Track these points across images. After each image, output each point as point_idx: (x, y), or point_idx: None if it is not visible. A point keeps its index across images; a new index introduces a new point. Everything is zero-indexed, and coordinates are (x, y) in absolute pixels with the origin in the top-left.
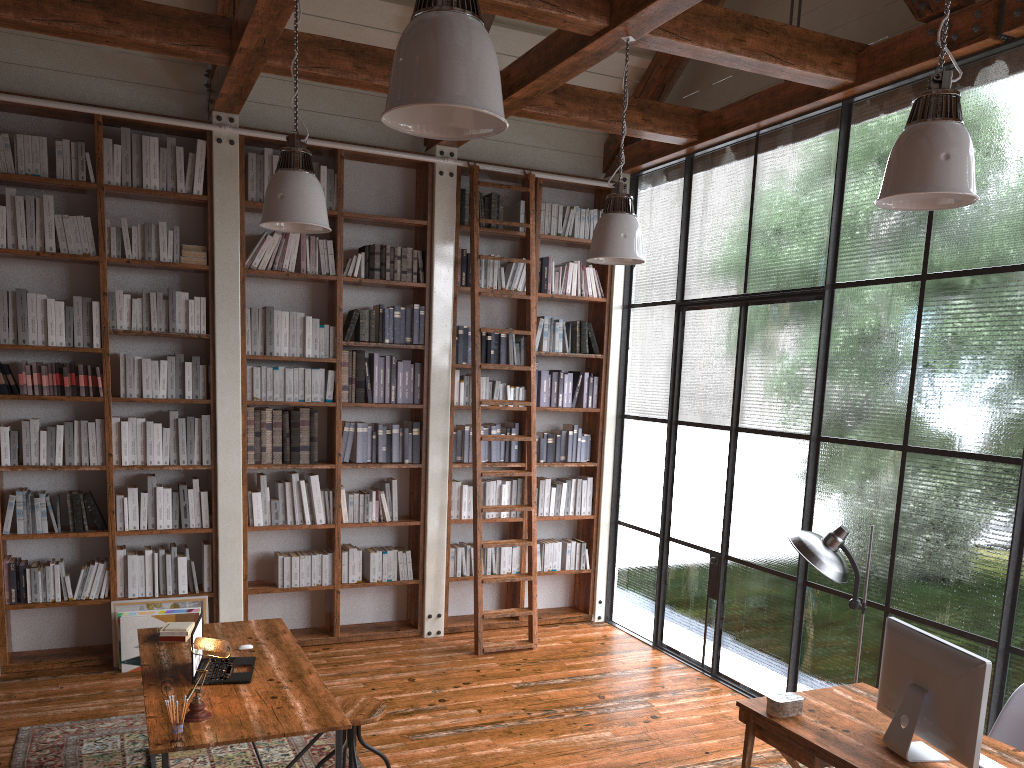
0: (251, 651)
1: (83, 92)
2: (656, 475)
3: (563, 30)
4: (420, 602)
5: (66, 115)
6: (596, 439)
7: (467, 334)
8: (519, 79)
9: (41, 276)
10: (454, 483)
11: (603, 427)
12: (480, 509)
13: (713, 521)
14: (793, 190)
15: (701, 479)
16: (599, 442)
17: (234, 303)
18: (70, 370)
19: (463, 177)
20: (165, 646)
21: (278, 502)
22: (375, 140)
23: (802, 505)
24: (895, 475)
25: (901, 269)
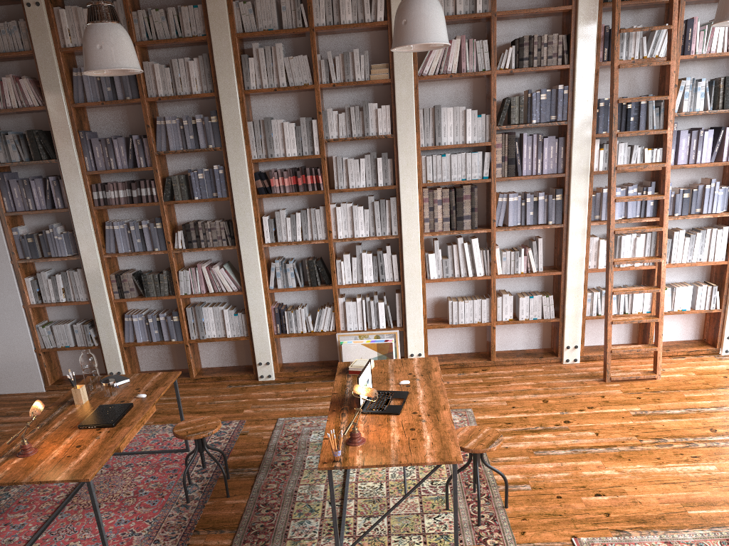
0: (407, 386)
1: None
2: None
3: None
4: (560, 336)
5: None
6: None
7: (608, 105)
8: None
9: (281, 105)
10: (592, 238)
11: None
12: (612, 262)
13: None
14: None
15: None
16: None
17: (410, 107)
18: (301, 173)
19: None
20: (351, 378)
21: (447, 260)
22: None
23: None
24: None
25: None
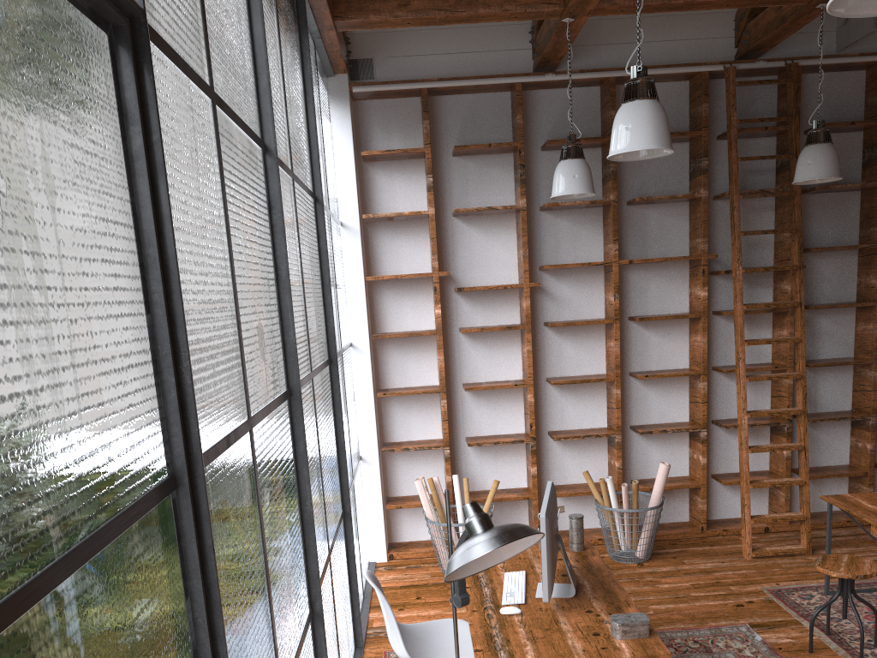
0: None
1: None
2: None
3: None
4: None
5: None
6: None
7: None
8: None
9: None
10: None
11: None
12: None
13: None
14: None
15: None
16: None
17: None
18: None
19: None
20: None
21: None
22: None
23: None
24: (250, 478)
25: (190, 56)
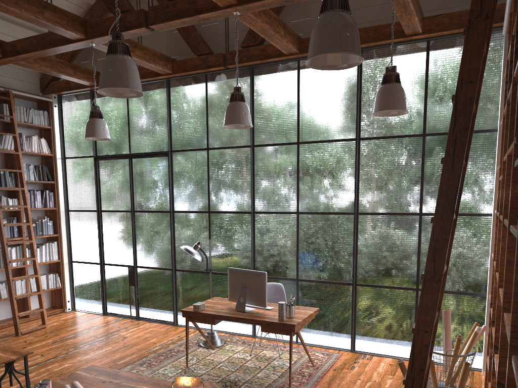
0: None
1: None
2: (93, 236)
3: (54, 33)
4: None
5: None
6: (56, 222)
7: None
8: (24, 49)
9: None
10: None
11: (59, 216)
12: (9, 261)
13: (127, 252)
14: (148, 111)
15: (118, 235)
16: (58, 224)
17: None
18: None
19: None
20: None
21: None
22: None
23: (170, 239)
24: (207, 222)
25: (198, 145)
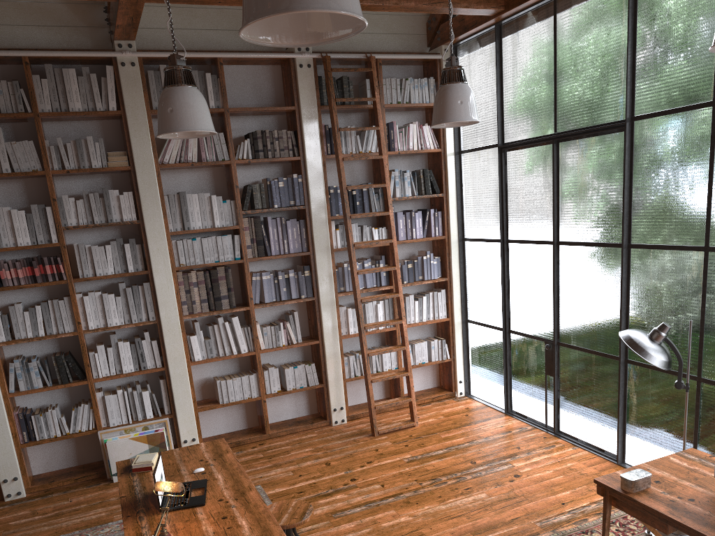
0: (203, 473)
1: (11, 39)
2: (495, 283)
3: None
4: (326, 400)
5: (0, 60)
6: (444, 260)
7: (337, 192)
8: None
9: (4, 192)
10: (341, 308)
11: (449, 250)
12: (363, 327)
13: (545, 316)
14: (590, 41)
15: (532, 284)
16: (447, 262)
17: (154, 193)
18: (38, 262)
19: (318, 66)
20: (137, 476)
21: (210, 341)
22: (245, 46)
23: (619, 300)
24: (699, 271)
25: (693, 98)
